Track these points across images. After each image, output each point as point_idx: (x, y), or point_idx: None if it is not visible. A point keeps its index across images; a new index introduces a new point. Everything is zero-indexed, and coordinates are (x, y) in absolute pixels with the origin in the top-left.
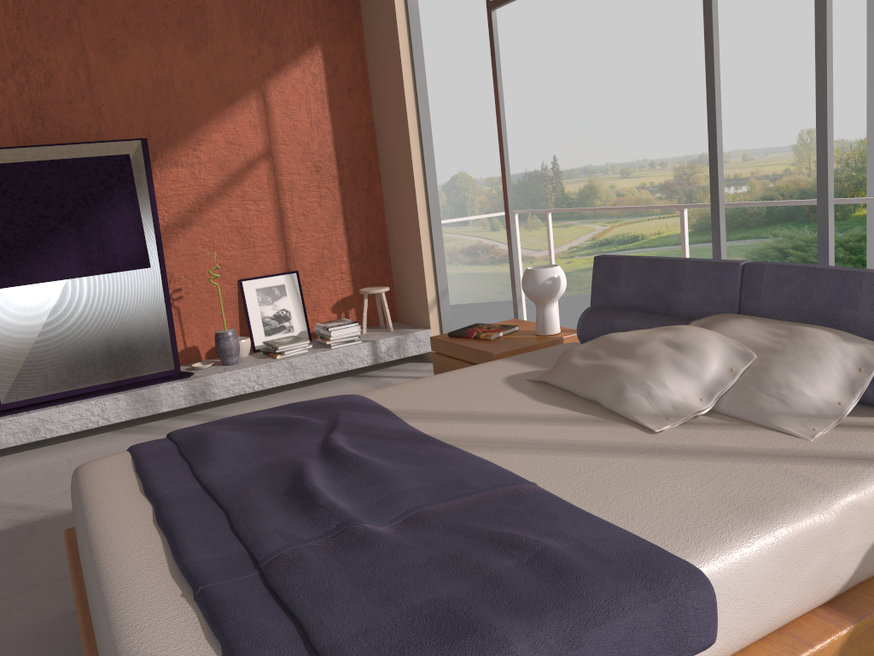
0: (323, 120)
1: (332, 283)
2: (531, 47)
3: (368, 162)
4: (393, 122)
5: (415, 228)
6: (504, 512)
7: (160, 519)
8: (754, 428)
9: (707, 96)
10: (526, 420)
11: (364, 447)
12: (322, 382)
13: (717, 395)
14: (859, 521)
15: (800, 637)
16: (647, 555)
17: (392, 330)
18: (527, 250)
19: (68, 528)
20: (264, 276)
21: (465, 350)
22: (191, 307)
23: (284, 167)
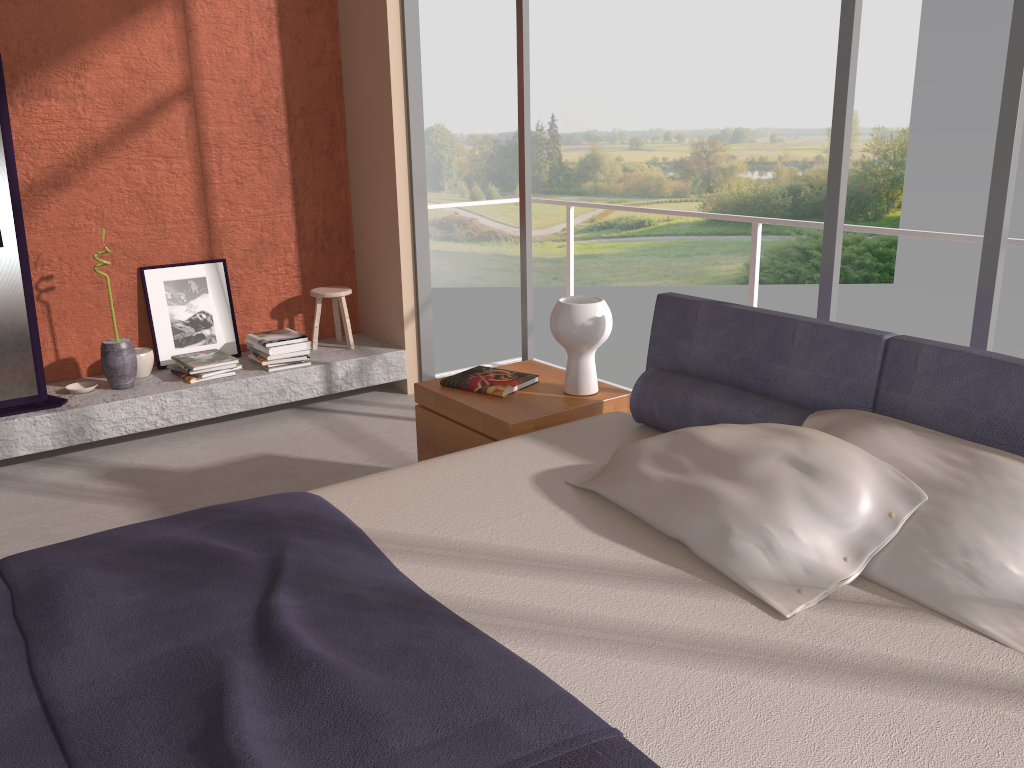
0: (270, 50)
1: (273, 278)
2: None
3: (330, 115)
4: (368, 63)
5: (391, 213)
6: None
7: None
8: (931, 618)
9: (837, 82)
10: (579, 573)
11: (329, 626)
12: (253, 414)
13: (868, 554)
14: None
15: None
16: None
17: (352, 348)
18: (513, 228)
19: None
20: (176, 264)
21: (466, 411)
22: (67, 302)
23: (211, 113)
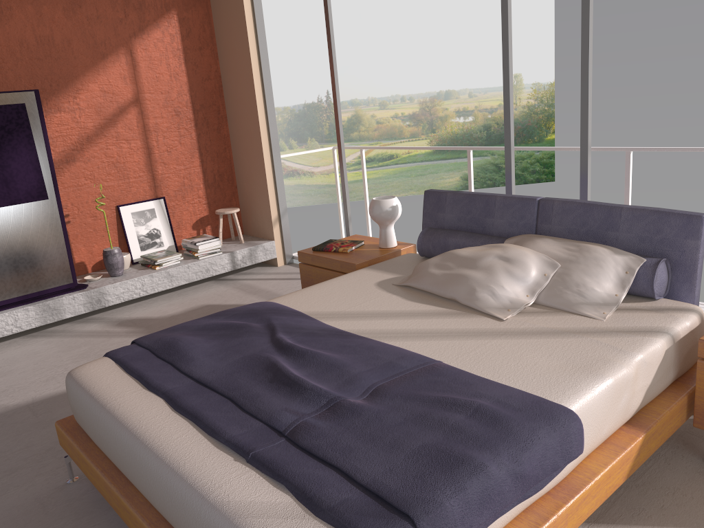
0: (180, 73)
1: (192, 205)
2: (306, 1)
3: (217, 108)
4: (239, 76)
5: (260, 161)
6: (434, 382)
7: (179, 408)
8: (565, 314)
9: (504, 77)
10: (409, 316)
11: (306, 343)
12: (190, 286)
13: (537, 292)
14: (644, 370)
15: (617, 444)
16: (539, 403)
17: (243, 242)
18: (308, 167)
19: (24, 419)
20: (137, 202)
21: (330, 261)
22: (78, 229)
23: (150, 112)
